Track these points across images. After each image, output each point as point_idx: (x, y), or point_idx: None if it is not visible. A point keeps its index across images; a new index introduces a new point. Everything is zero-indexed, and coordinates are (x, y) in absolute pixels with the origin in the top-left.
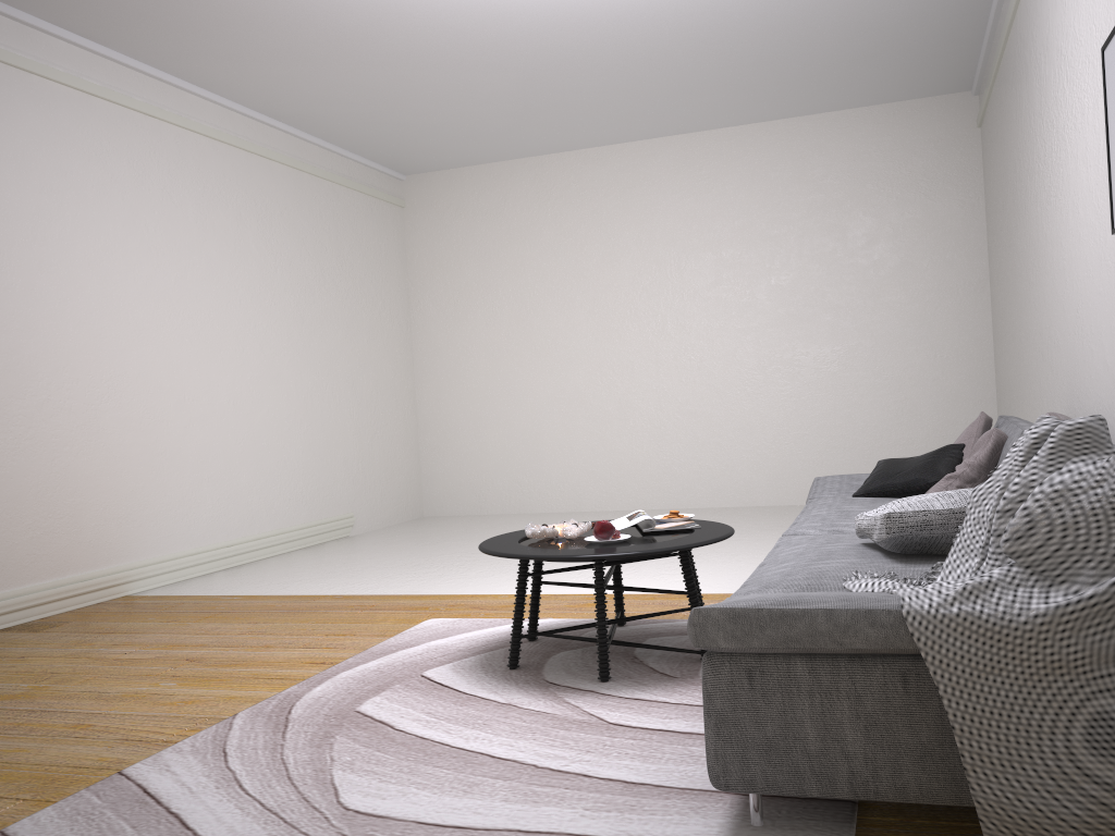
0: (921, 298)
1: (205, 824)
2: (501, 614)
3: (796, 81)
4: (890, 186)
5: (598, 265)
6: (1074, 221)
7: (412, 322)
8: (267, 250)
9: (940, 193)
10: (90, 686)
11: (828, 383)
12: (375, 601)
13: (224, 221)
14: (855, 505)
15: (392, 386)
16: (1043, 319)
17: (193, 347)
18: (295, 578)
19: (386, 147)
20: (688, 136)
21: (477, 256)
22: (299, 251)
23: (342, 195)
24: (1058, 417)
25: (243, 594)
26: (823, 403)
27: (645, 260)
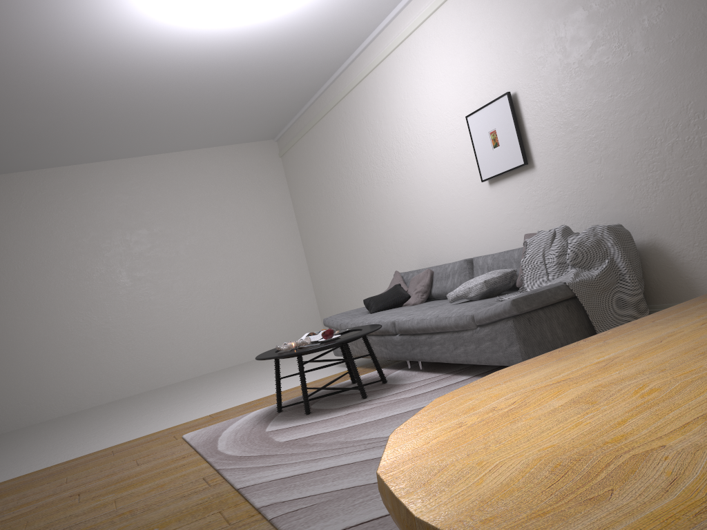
0: (269, 244)
1: (355, 460)
2: (219, 421)
3: (203, 130)
4: (243, 187)
5: (68, 243)
6: (421, 186)
7: None
8: None
9: (268, 190)
10: (44, 521)
11: (230, 296)
12: (104, 452)
13: None
14: (387, 312)
15: None
16: (385, 234)
17: None
18: None
19: None
20: (120, 161)
21: None
22: None
23: None
24: (536, 232)
25: None
26: (229, 307)
27: (102, 237)
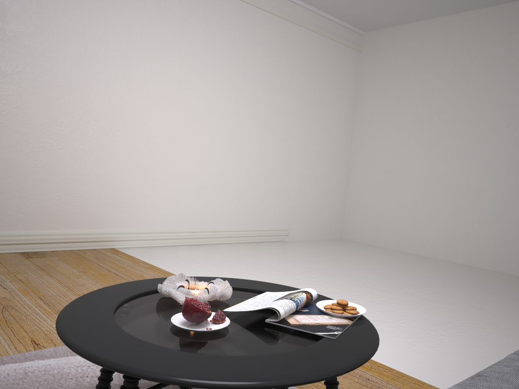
0: None
1: None
2: None
3: None
4: None
5: (477, 91)
6: None
7: (354, 122)
8: (251, 64)
9: None
10: None
11: None
12: None
13: (222, 43)
14: None
15: (332, 158)
16: None
17: (186, 113)
18: (202, 260)
19: (344, 8)
20: None
21: (398, 82)
22: (276, 68)
23: (314, 38)
24: None
25: (156, 264)
26: None
27: (513, 89)
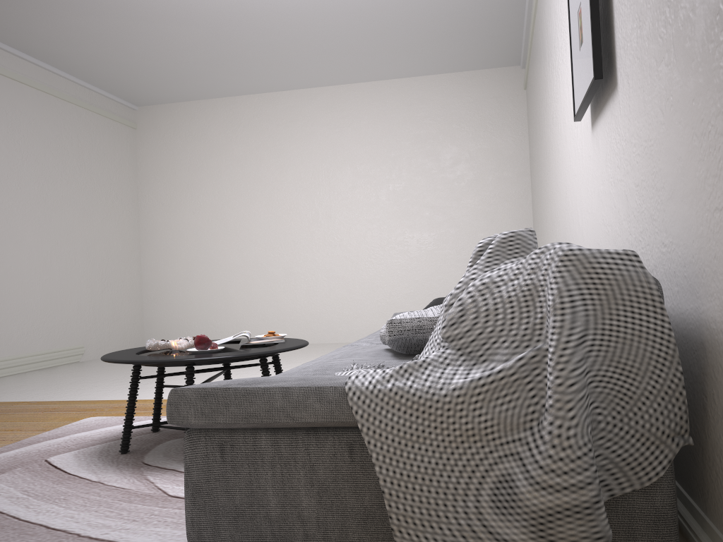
0: (488, 201)
1: None
2: (148, 413)
3: (403, 49)
4: (468, 126)
5: (272, 173)
6: (563, 129)
7: (139, 210)
8: (15, 148)
9: (500, 132)
10: None
11: (426, 257)
12: (59, 405)
13: None
14: None
15: (121, 255)
16: (552, 206)
17: None
18: (13, 390)
19: (117, 82)
20: (335, 87)
21: (187, 164)
22: (44, 152)
23: (84, 115)
24: None
25: None
26: (423, 271)
27: (304, 171)
